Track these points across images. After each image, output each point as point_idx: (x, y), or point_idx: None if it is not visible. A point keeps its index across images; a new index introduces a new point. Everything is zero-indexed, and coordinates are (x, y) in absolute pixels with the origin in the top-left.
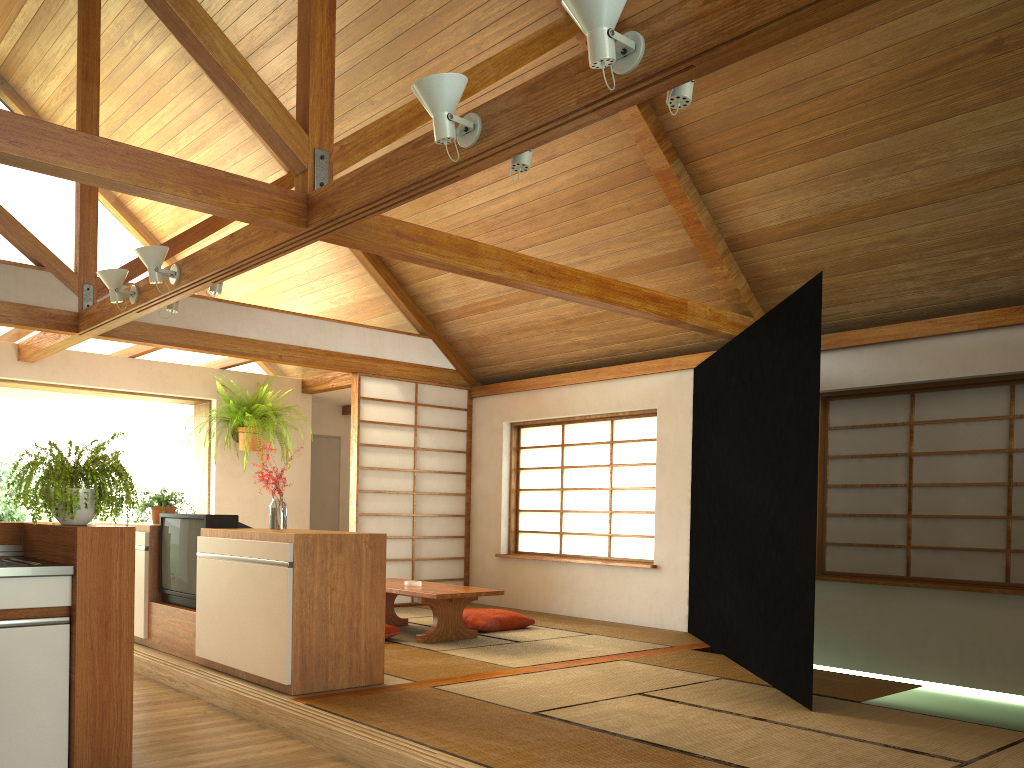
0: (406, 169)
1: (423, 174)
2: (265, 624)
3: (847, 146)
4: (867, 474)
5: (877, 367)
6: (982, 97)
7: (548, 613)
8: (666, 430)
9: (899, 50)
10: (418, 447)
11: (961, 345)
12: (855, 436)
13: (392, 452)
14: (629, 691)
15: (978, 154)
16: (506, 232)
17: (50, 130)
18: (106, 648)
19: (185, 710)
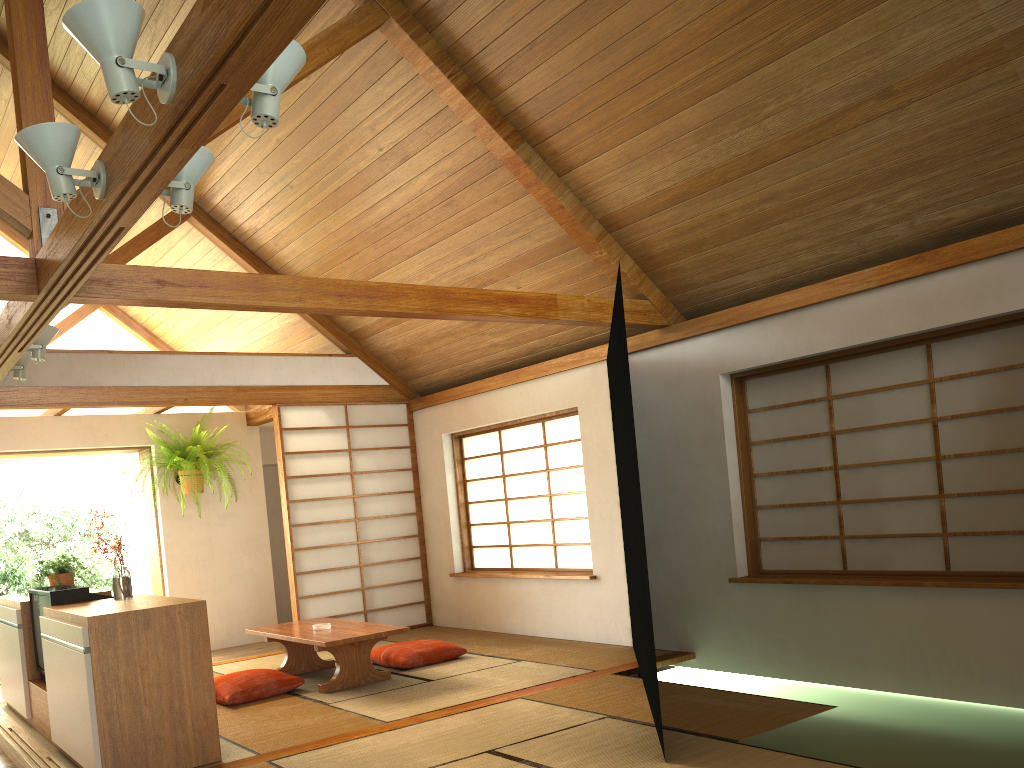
0: (76, 226)
1: (84, 231)
2: (80, 712)
3: (687, 104)
4: (792, 459)
5: (782, 340)
6: (810, 28)
7: (503, 633)
8: (589, 429)
9: None
10: (355, 471)
11: (863, 306)
12: (775, 417)
13: (326, 480)
14: (481, 748)
15: (826, 92)
16: (391, 241)
17: None
18: None
19: None
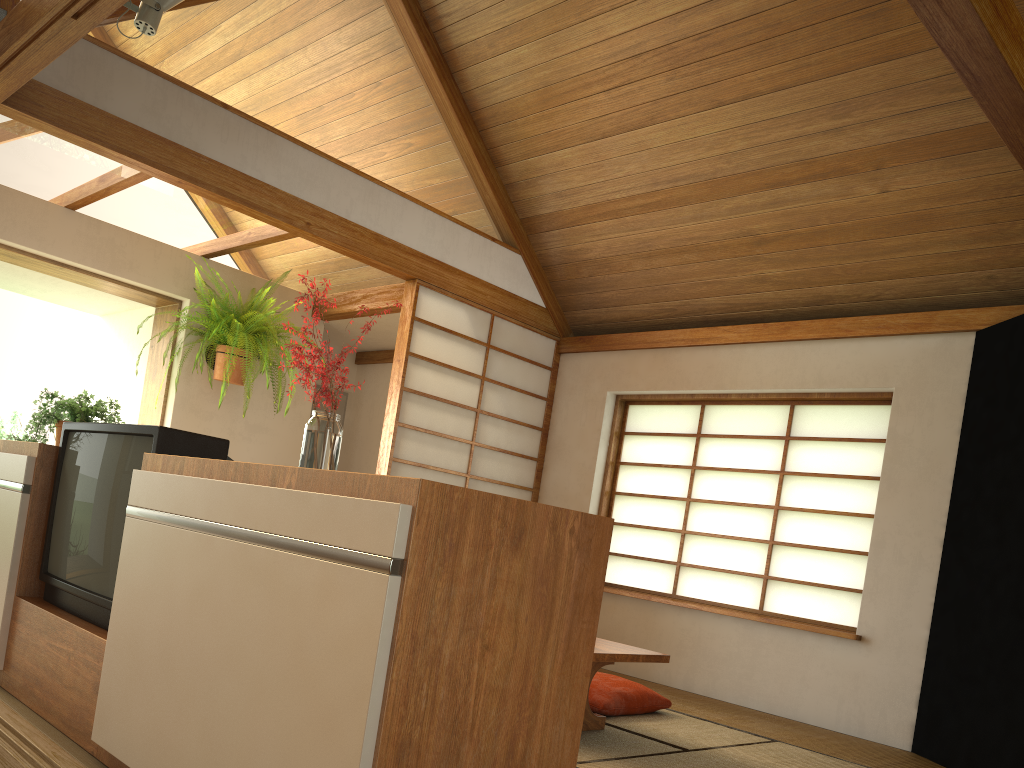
0: None
1: None
2: (288, 719)
3: None
4: None
5: None
6: None
7: (650, 681)
8: (908, 426)
9: None
10: (482, 410)
11: None
12: None
13: (446, 410)
14: None
15: None
16: (708, 69)
17: None
18: None
19: None
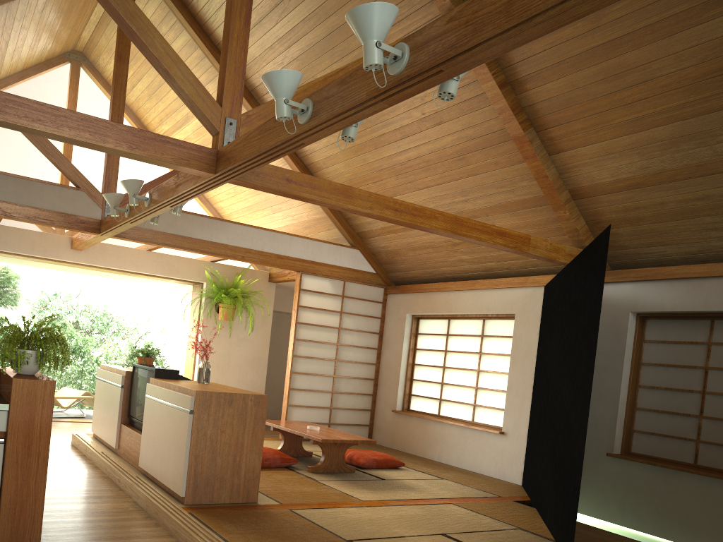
0: (269, 137)
1: (278, 141)
2: (174, 451)
3: (662, 123)
4: (670, 380)
5: (684, 297)
6: None
7: (424, 458)
8: (520, 331)
9: (703, 49)
10: (342, 327)
11: None
12: (664, 349)
13: (321, 330)
14: (436, 531)
15: None
16: (409, 176)
17: (25, 103)
18: (27, 463)
19: (114, 505)
